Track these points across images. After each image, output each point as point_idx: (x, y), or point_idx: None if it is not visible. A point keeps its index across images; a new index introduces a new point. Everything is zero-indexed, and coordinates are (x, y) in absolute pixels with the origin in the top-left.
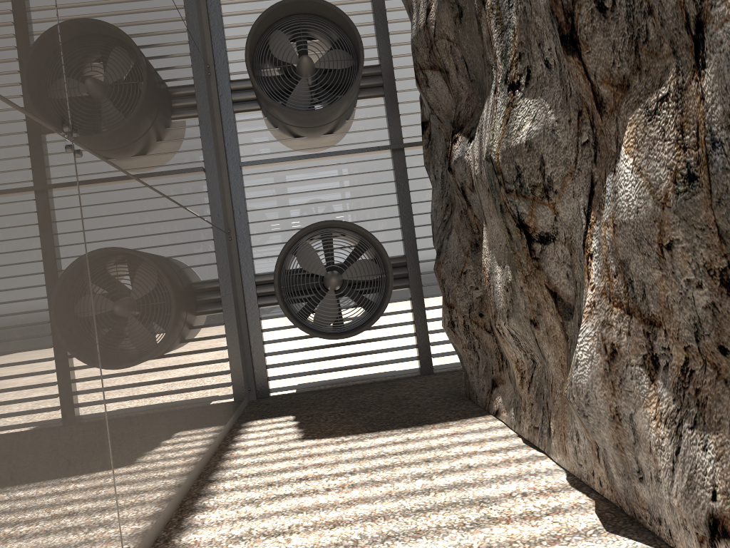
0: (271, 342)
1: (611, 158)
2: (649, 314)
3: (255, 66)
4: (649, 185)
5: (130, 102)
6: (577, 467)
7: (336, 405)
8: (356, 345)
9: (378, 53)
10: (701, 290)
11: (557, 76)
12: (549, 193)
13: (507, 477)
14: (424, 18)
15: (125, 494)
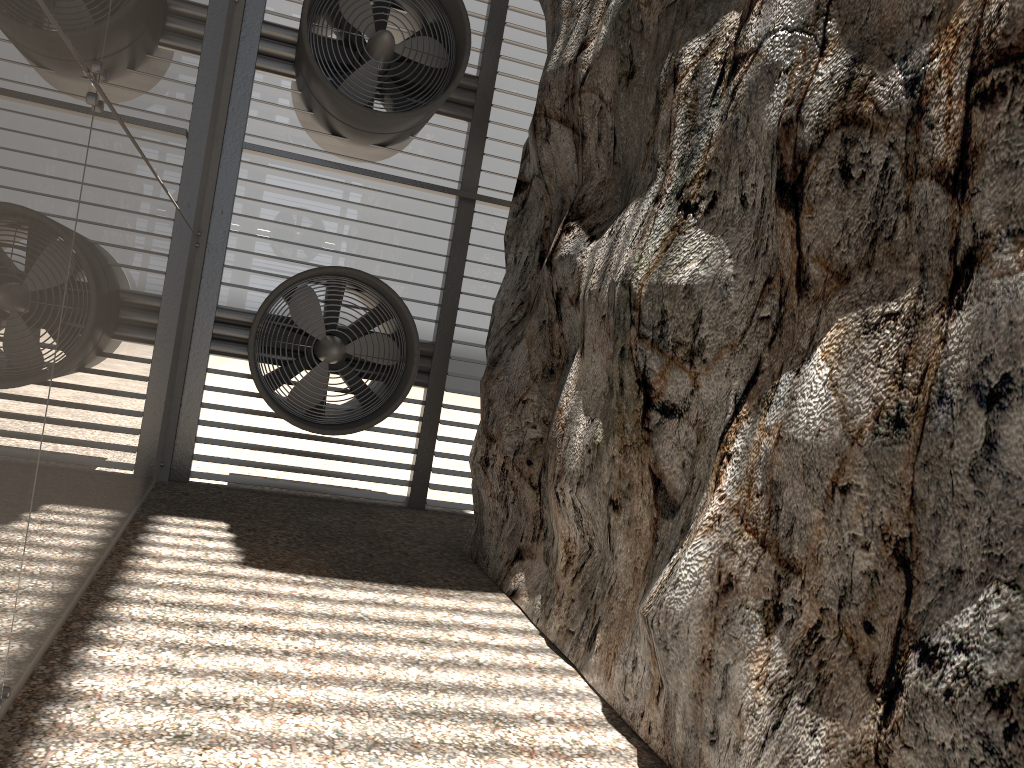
0: (214, 407)
1: (796, 353)
2: (790, 556)
3: (312, 18)
4: (843, 409)
5: (160, 35)
6: (621, 700)
7: (289, 523)
8: (332, 444)
9: (481, 61)
10: (866, 552)
11: (751, 221)
12: (695, 358)
13: (529, 690)
14: (574, 53)
15: (23, 609)
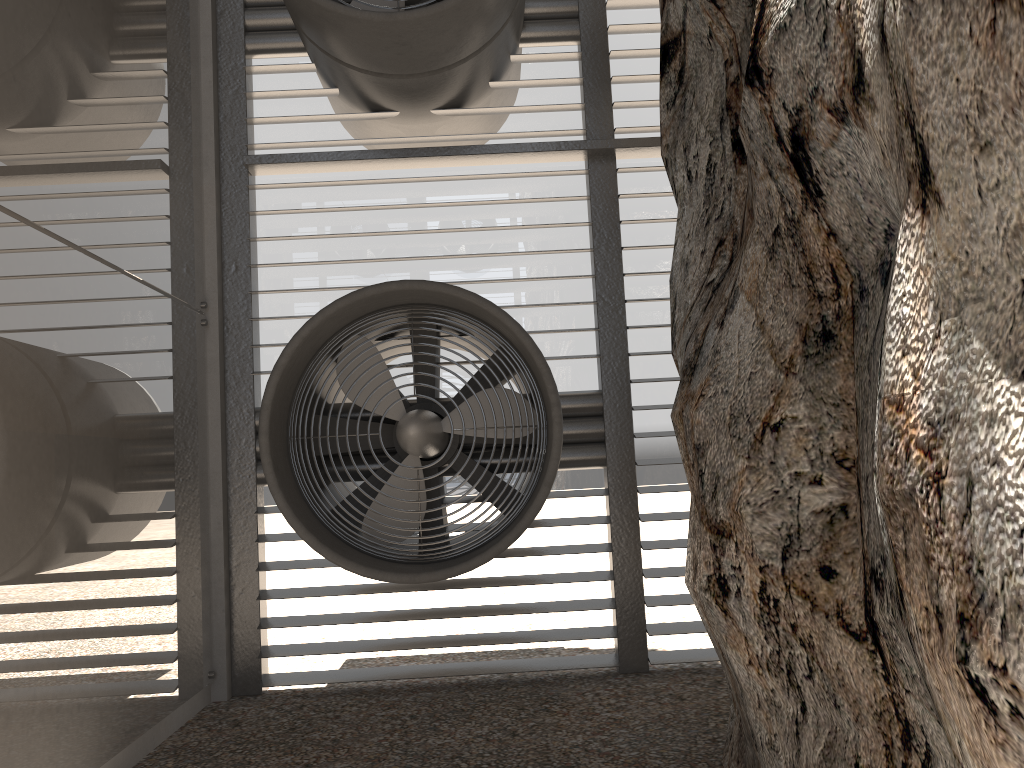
0: (278, 566)
1: None
2: None
3: None
4: None
5: None
6: None
7: (384, 762)
8: (475, 589)
9: None
10: None
11: None
12: None
13: None
14: None
15: None
